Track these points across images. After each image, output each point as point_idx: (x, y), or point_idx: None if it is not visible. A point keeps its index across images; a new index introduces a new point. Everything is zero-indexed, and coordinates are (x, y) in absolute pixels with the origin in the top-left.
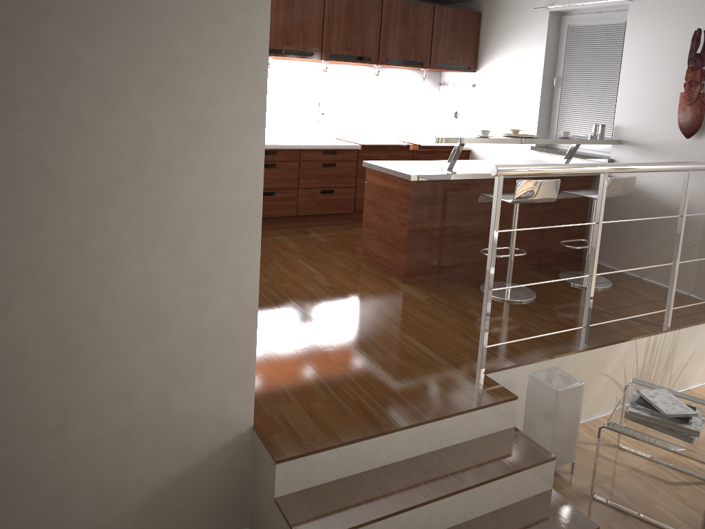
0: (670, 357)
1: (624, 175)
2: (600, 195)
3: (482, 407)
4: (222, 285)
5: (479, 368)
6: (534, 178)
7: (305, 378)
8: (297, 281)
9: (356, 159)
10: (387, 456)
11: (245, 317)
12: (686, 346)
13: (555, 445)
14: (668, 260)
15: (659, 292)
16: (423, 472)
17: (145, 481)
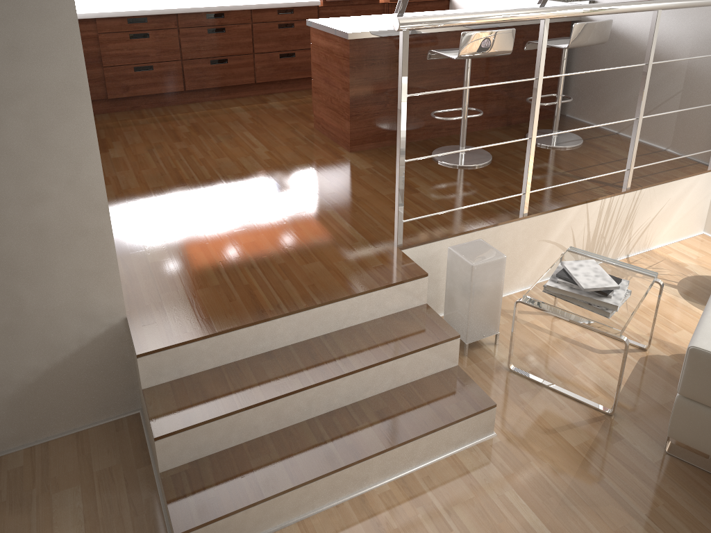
0: (630, 219)
1: (606, 18)
2: (539, 46)
3: (385, 287)
4: (55, 176)
5: (396, 244)
6: (500, 28)
7: (202, 263)
8: (235, 155)
9: (318, 17)
10: (273, 341)
11: (93, 208)
12: (649, 206)
13: (473, 320)
14: (647, 113)
15: None
16: (310, 357)
17: (10, 377)
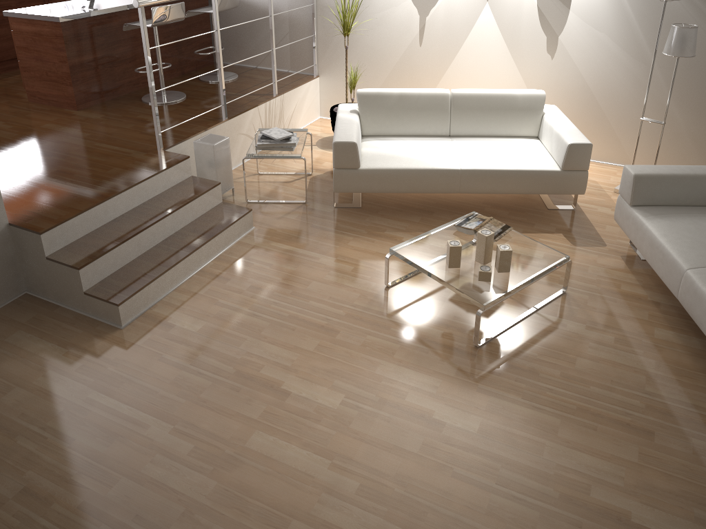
0: (281, 113)
1: None
2: (214, 10)
3: (169, 167)
4: None
5: (159, 148)
6: (163, 4)
7: (31, 188)
8: None
9: None
10: (114, 212)
11: None
12: (290, 104)
13: (219, 180)
14: None
15: (270, 74)
16: (141, 214)
17: None
